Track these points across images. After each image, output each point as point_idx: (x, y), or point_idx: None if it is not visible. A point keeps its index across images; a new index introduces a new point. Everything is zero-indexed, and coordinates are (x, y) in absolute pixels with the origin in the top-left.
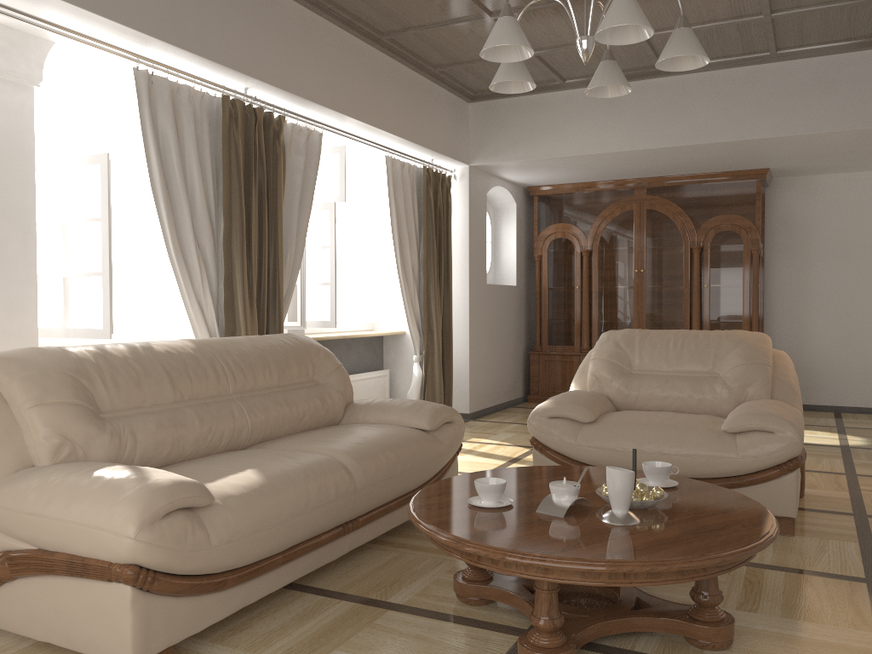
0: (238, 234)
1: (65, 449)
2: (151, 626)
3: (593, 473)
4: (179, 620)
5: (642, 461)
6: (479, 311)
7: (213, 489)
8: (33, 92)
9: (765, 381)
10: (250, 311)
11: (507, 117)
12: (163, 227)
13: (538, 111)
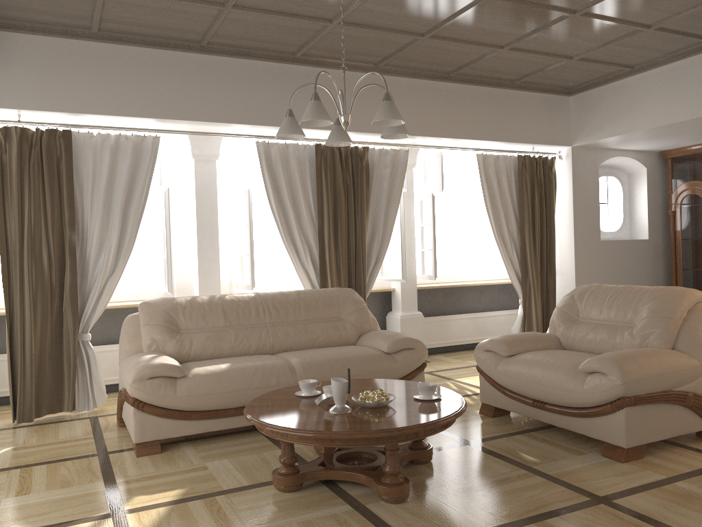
0: (326, 226)
1: (154, 345)
2: (145, 427)
3: (414, 387)
4: (162, 428)
5: (529, 388)
6: (589, 263)
7: (194, 370)
8: (216, 162)
9: (663, 333)
10: (337, 272)
11: (596, 103)
12: (278, 227)
13: (619, 95)
